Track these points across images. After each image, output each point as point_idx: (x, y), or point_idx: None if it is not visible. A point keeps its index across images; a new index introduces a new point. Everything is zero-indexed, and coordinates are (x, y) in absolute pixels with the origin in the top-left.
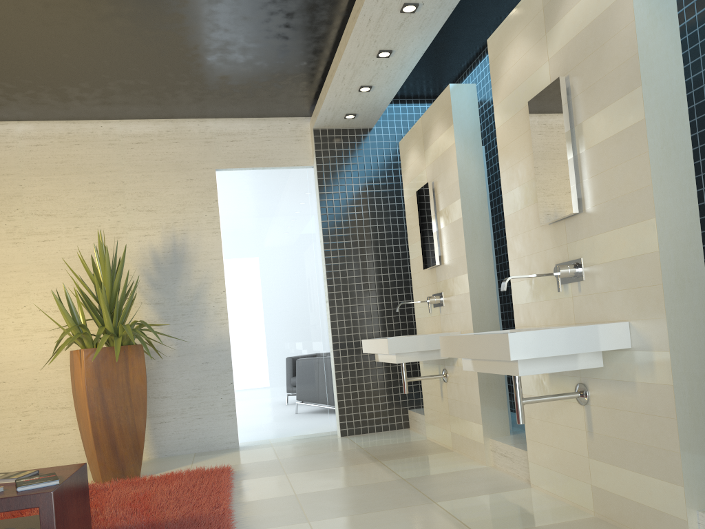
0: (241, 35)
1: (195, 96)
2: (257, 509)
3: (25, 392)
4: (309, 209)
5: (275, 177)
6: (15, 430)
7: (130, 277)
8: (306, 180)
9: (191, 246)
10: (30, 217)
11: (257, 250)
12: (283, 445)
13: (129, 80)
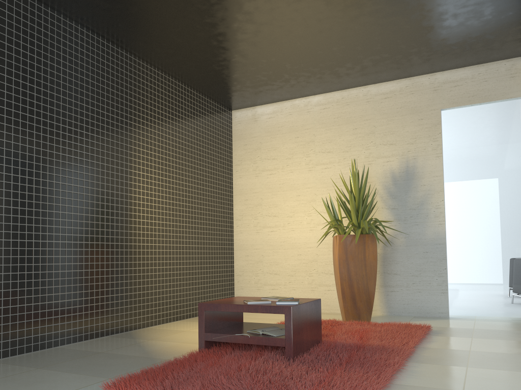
0: (451, 5)
1: (424, 58)
2: (434, 353)
3: (311, 261)
4: (520, 132)
5: (490, 109)
6: (304, 284)
7: (376, 190)
8: (518, 109)
9: (419, 167)
10: (318, 154)
11: (471, 168)
12: (483, 321)
13: (376, 56)
